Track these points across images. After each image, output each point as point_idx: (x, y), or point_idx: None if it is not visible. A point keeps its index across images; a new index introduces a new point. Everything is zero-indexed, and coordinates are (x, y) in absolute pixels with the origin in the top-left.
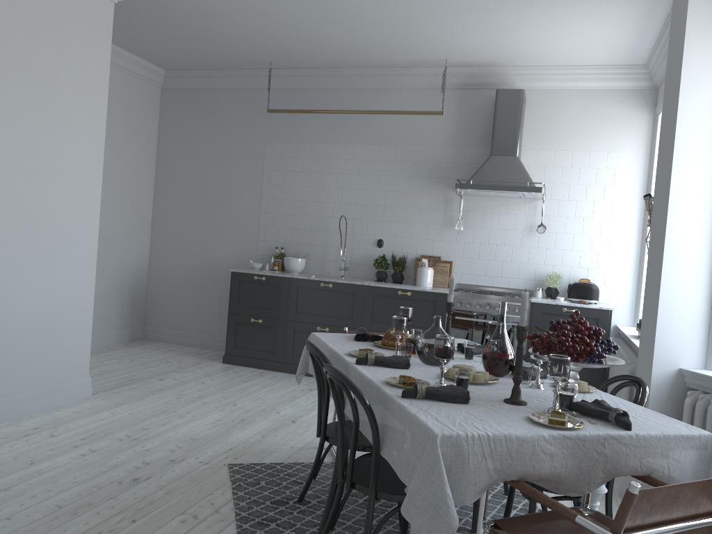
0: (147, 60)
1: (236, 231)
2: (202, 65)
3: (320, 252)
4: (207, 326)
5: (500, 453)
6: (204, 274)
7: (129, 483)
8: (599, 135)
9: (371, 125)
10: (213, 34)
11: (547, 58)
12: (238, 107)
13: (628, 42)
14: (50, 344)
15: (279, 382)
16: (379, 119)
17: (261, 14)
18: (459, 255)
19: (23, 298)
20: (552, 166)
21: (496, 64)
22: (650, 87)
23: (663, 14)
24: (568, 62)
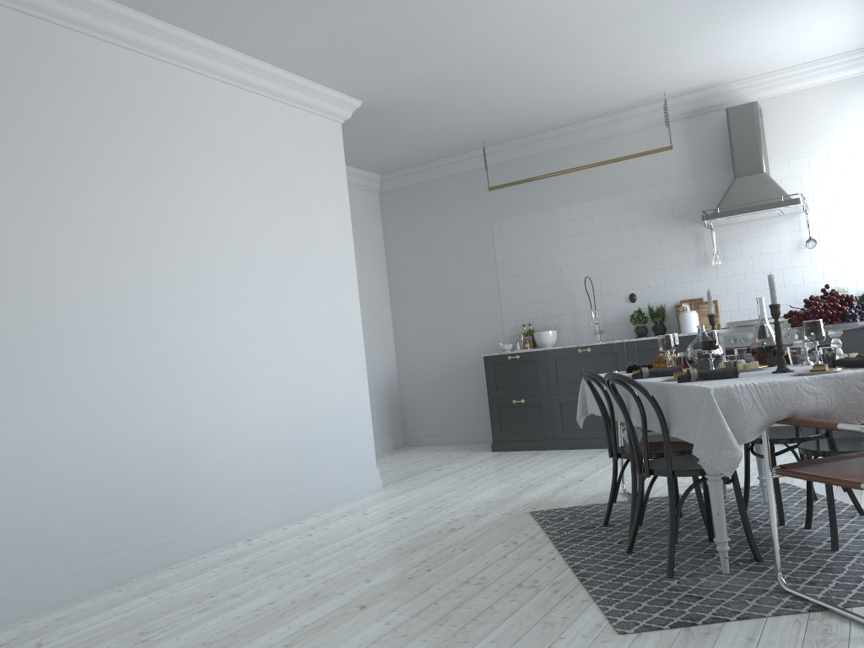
0: (363, 169)
1: (479, 318)
2: (416, 160)
3: (570, 321)
4: (467, 420)
5: (767, 397)
6: (454, 368)
7: (448, 531)
8: (856, 128)
9: (598, 178)
10: (425, 128)
11: (775, 62)
12: (458, 193)
13: (861, 23)
14: (342, 439)
15: (555, 457)
16: (605, 170)
17: (470, 97)
18: (723, 292)
19: (316, 398)
20: (808, 174)
21: (720, 83)
22: None
23: None
24: (800, 60)
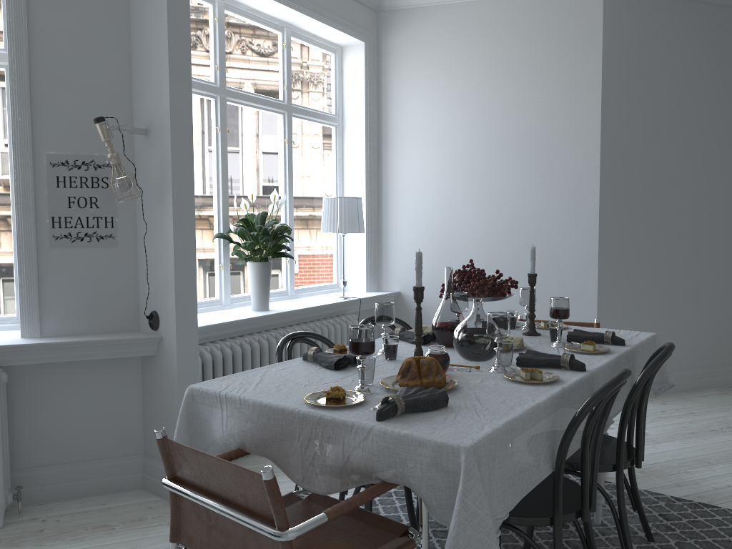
0: None
1: None
2: None
3: None
4: None
5: None
6: None
7: None
8: None
9: None
10: None
11: None
12: None
13: None
14: None
15: None
16: None
17: None
18: None
19: None
20: None
21: None
22: None
23: None
24: None
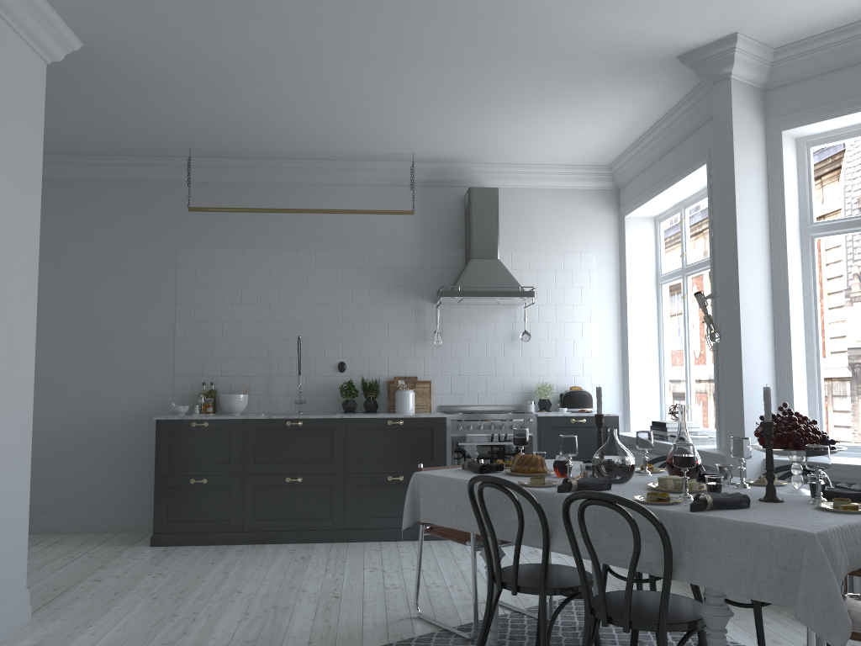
0: None
1: (141, 367)
2: (85, 148)
3: (264, 384)
4: (102, 501)
5: (850, 543)
6: (92, 430)
7: None
8: (570, 236)
9: (319, 226)
10: (135, 111)
11: (521, 155)
12: (134, 204)
13: (608, 143)
14: None
15: (255, 557)
16: (329, 219)
17: (225, 91)
18: (437, 373)
19: None
20: (527, 269)
21: (464, 160)
22: (612, 187)
23: (656, 118)
24: (538, 160)
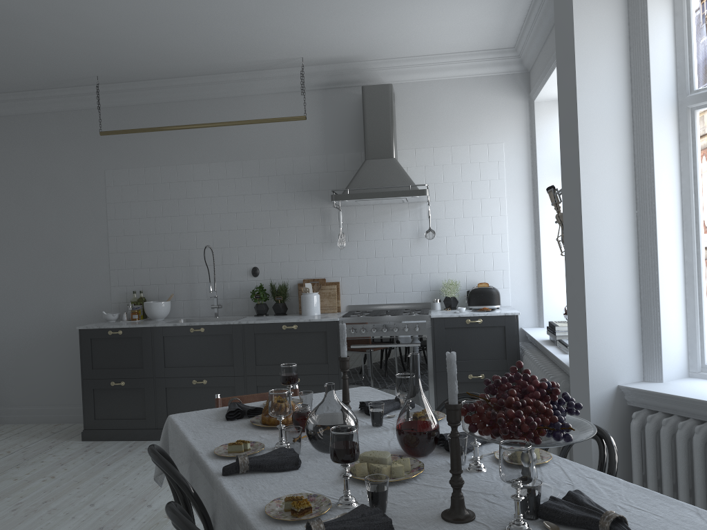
0: None
1: (83, 279)
2: (13, 86)
3: (187, 291)
4: (61, 396)
5: None
6: (49, 335)
7: None
8: (477, 127)
9: (227, 139)
10: (13, 45)
11: (412, 47)
12: (66, 132)
13: (496, 22)
14: None
15: None
16: (236, 131)
17: (67, 14)
18: (345, 274)
19: None
20: (432, 165)
21: (358, 58)
22: (521, 71)
23: None
24: (434, 50)
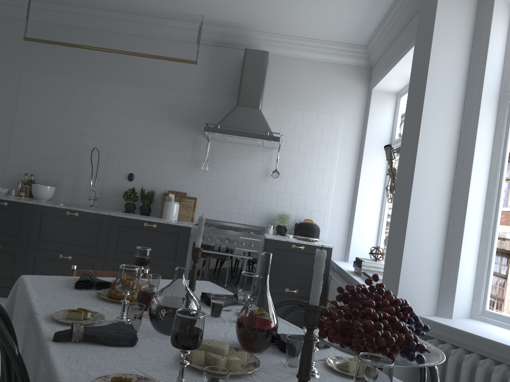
0: None
1: None
2: None
3: (71, 182)
4: None
5: None
6: None
7: None
8: (326, 100)
9: (130, 67)
10: None
11: (290, 27)
12: None
13: (358, 20)
14: None
15: None
16: (138, 63)
17: None
18: (203, 192)
19: None
20: (287, 121)
21: (246, 27)
22: (367, 65)
23: None
24: (306, 34)
